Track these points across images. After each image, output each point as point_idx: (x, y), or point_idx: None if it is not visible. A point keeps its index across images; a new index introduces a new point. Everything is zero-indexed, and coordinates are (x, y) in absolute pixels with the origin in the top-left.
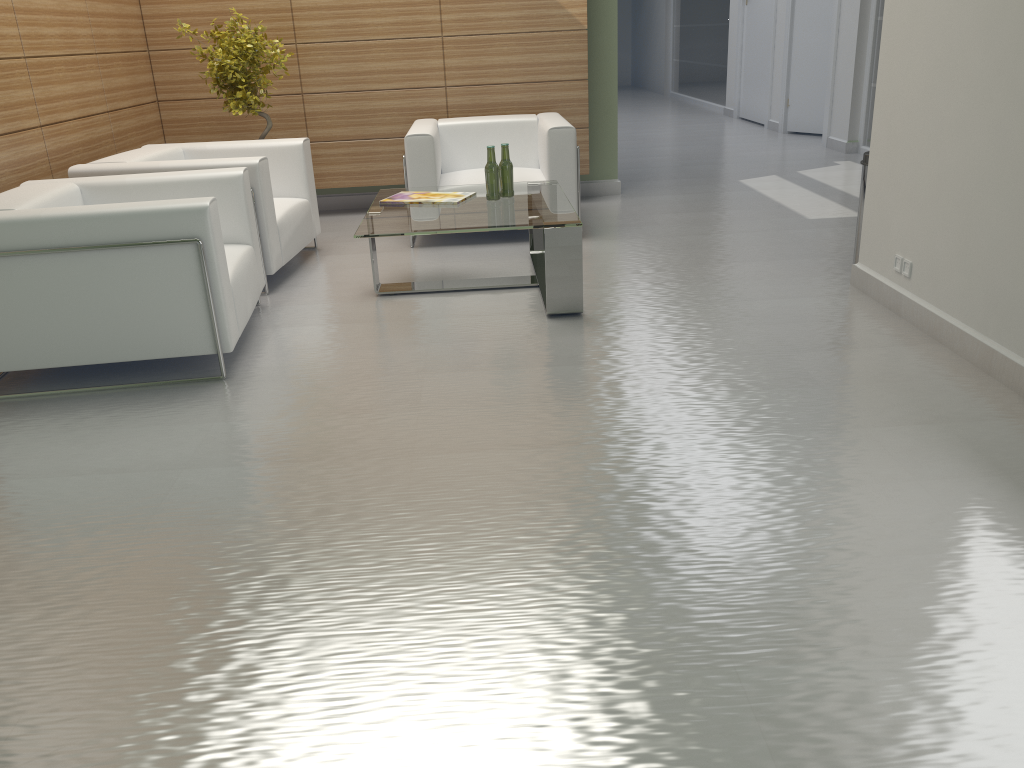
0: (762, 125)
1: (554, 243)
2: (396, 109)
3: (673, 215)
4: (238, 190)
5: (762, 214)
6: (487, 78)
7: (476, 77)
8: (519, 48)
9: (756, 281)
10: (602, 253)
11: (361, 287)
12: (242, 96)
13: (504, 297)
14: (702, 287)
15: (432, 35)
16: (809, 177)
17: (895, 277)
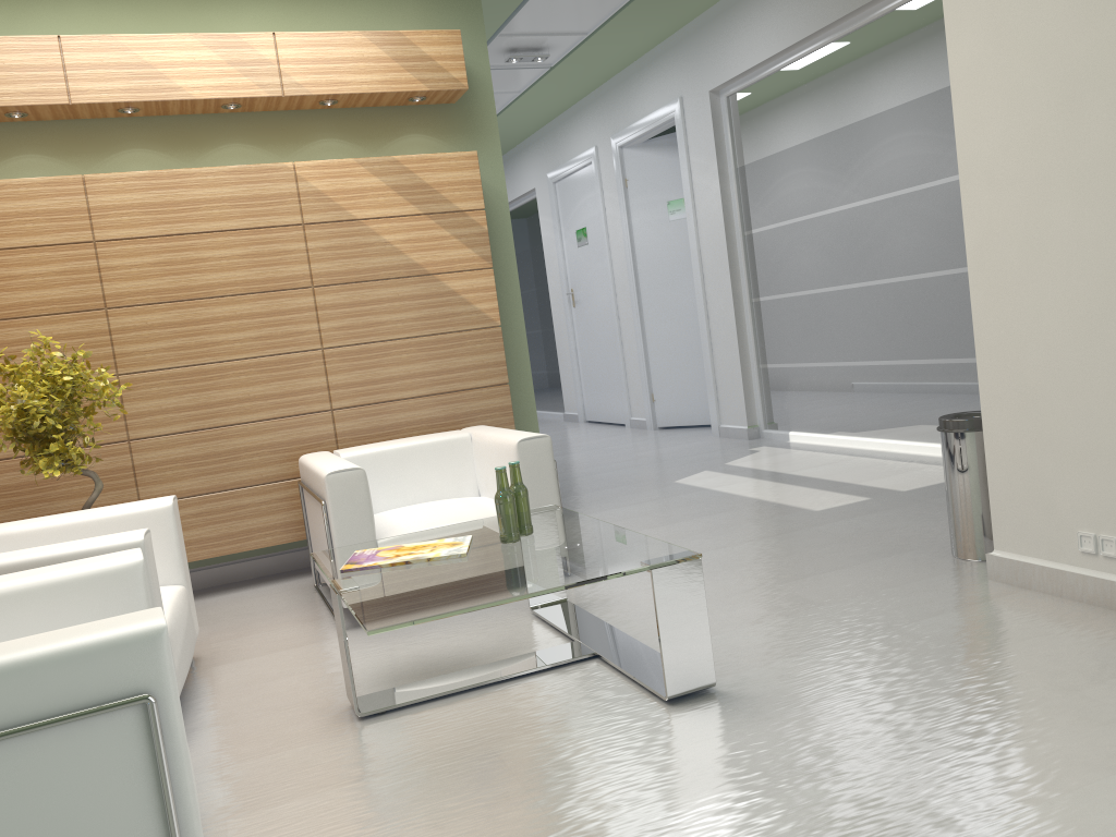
0: (620, 425)
1: (667, 589)
2: (266, 445)
3: (652, 530)
4: (136, 587)
5: (756, 513)
6: (385, 393)
7: (371, 394)
8: (422, 354)
9: (873, 595)
10: (625, 592)
11: (319, 709)
12: (60, 449)
13: (564, 683)
14: (818, 616)
15: (309, 348)
16: (747, 467)
17: (1084, 560)
